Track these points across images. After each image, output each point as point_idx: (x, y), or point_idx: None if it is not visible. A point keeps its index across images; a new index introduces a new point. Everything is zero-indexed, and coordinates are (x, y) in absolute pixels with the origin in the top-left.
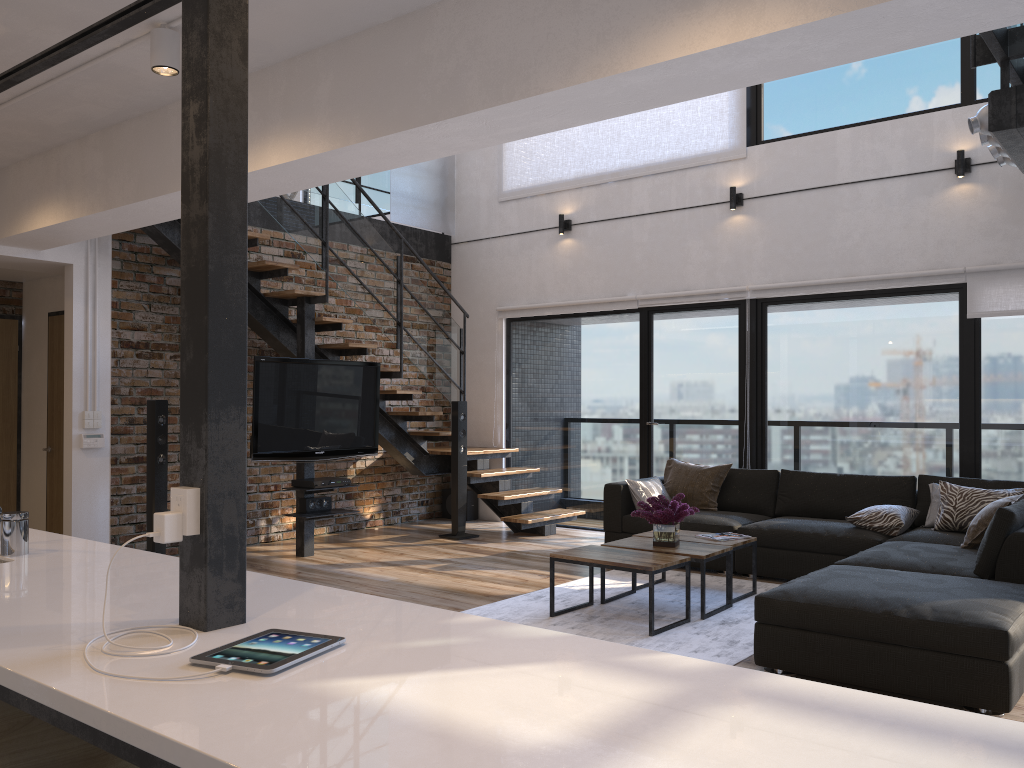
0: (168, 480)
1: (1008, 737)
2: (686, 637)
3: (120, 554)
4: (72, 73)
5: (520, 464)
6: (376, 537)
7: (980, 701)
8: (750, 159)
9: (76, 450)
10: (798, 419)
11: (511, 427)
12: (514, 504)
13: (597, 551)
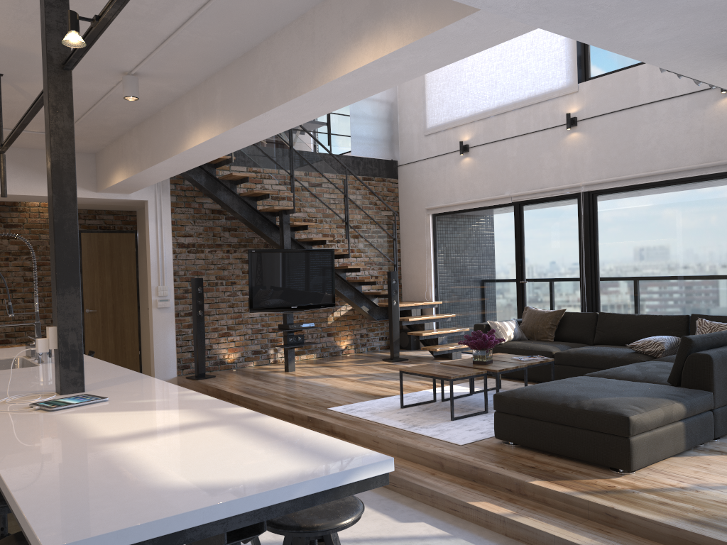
0: (210, 325)
1: (306, 441)
2: (474, 422)
3: (91, 363)
4: (101, 101)
5: (444, 312)
6: (343, 360)
7: (614, 463)
8: (580, 92)
9: (154, 309)
10: (619, 276)
11: (438, 287)
12: (433, 338)
13: (431, 367)
